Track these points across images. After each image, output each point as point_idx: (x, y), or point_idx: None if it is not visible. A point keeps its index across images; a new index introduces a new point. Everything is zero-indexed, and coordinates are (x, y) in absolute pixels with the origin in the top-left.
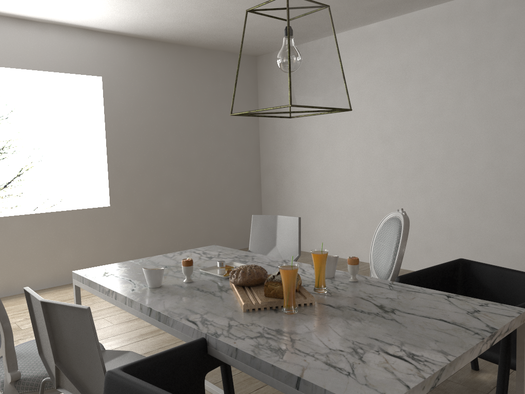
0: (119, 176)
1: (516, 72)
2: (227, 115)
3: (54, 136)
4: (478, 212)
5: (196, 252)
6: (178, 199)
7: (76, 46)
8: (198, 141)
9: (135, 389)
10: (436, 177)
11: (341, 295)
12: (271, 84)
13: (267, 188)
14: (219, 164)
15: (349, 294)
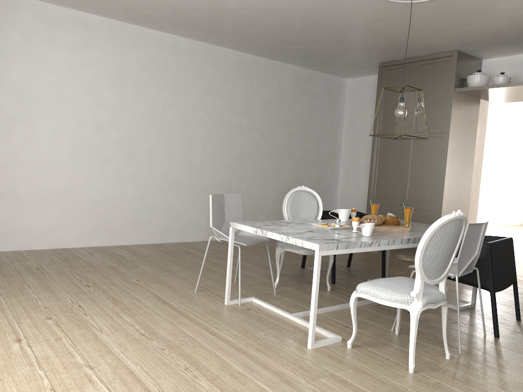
0: None
1: (200, 100)
2: None
3: None
4: (173, 192)
5: (260, 225)
6: None
7: None
8: None
9: (495, 243)
10: (145, 165)
11: None
12: None
13: None
14: None
15: None
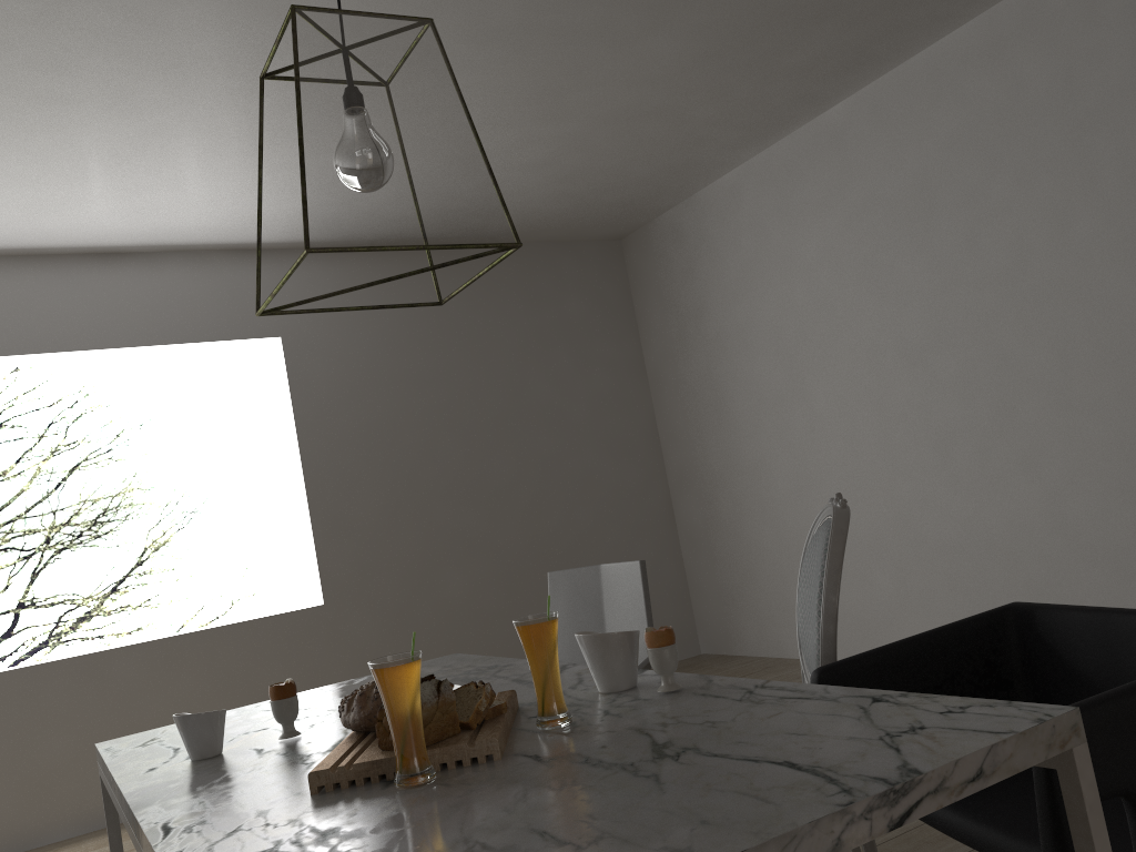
0: (338, 538)
1: None
2: (570, 373)
3: (206, 474)
4: None
5: None
6: (479, 571)
7: (223, 285)
8: (508, 440)
9: None
10: (1050, 424)
11: (595, 729)
12: (657, 291)
13: (688, 521)
14: (565, 482)
15: (621, 723)
